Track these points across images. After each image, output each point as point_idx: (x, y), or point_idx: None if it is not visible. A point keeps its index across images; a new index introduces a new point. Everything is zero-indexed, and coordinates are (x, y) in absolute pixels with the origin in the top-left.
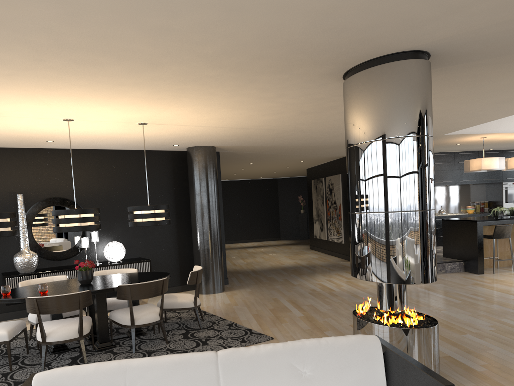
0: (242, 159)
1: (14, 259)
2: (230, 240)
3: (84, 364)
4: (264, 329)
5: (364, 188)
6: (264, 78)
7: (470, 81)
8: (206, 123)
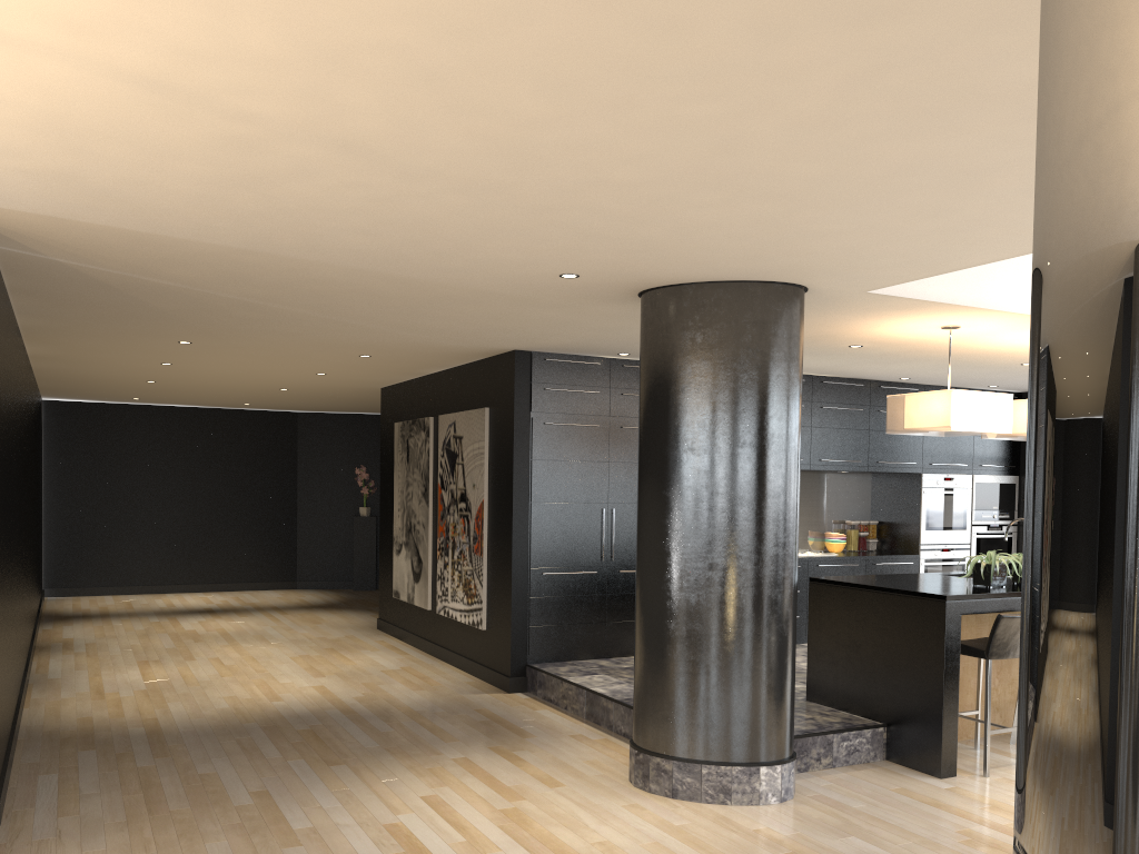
0: (139, 316)
1: None
2: (138, 585)
3: None
4: None
5: None
6: None
7: None
8: None
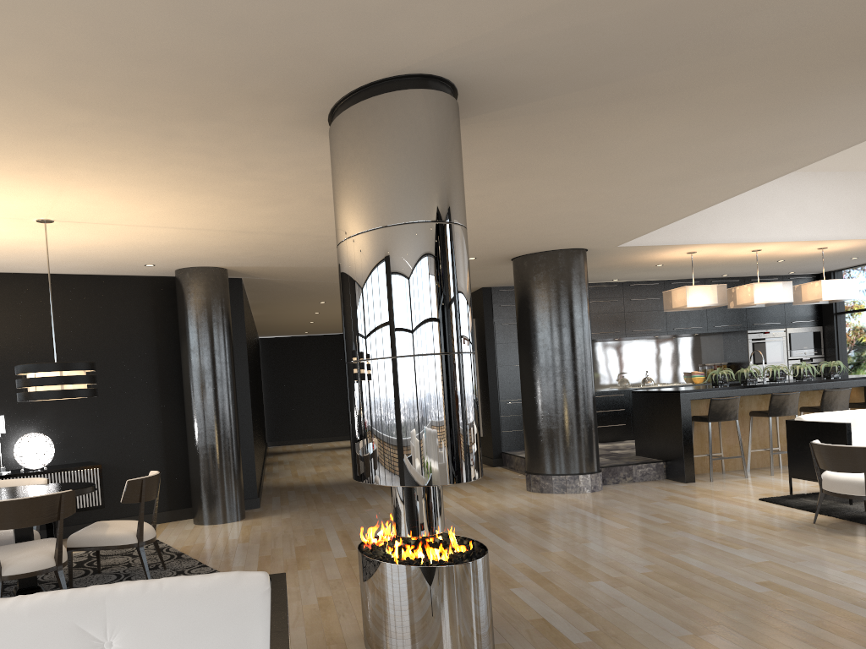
0: (299, 294)
1: None
2: (315, 438)
3: None
4: None
5: (353, 318)
6: (187, 128)
7: (573, 139)
8: (165, 221)
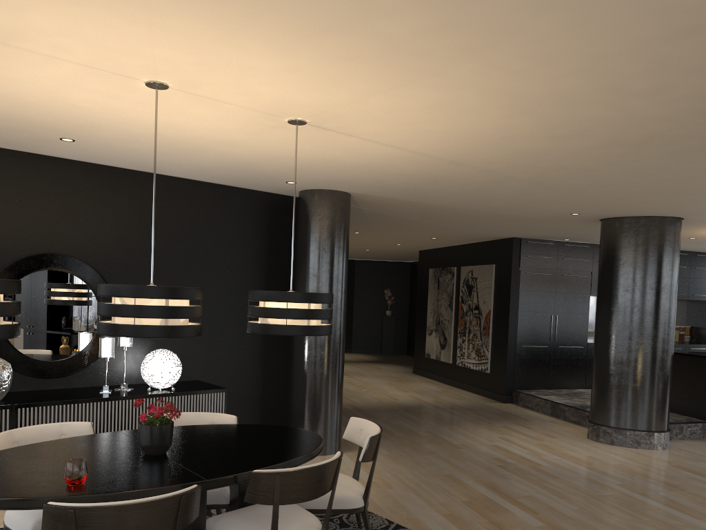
0: (355, 224)
1: None
2: None
3: None
4: None
5: None
6: None
7: None
8: (412, 140)
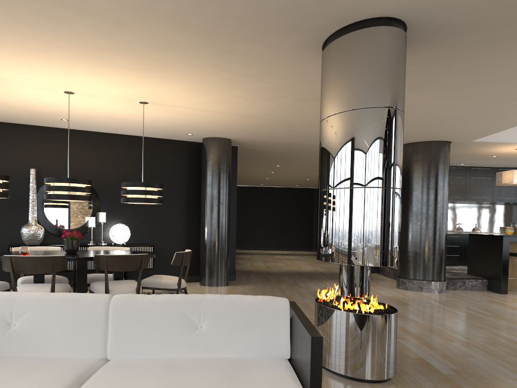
0: (266, 159)
1: (21, 230)
2: (261, 247)
3: None
4: None
5: (329, 163)
6: (240, 48)
7: (468, 65)
8: (207, 106)
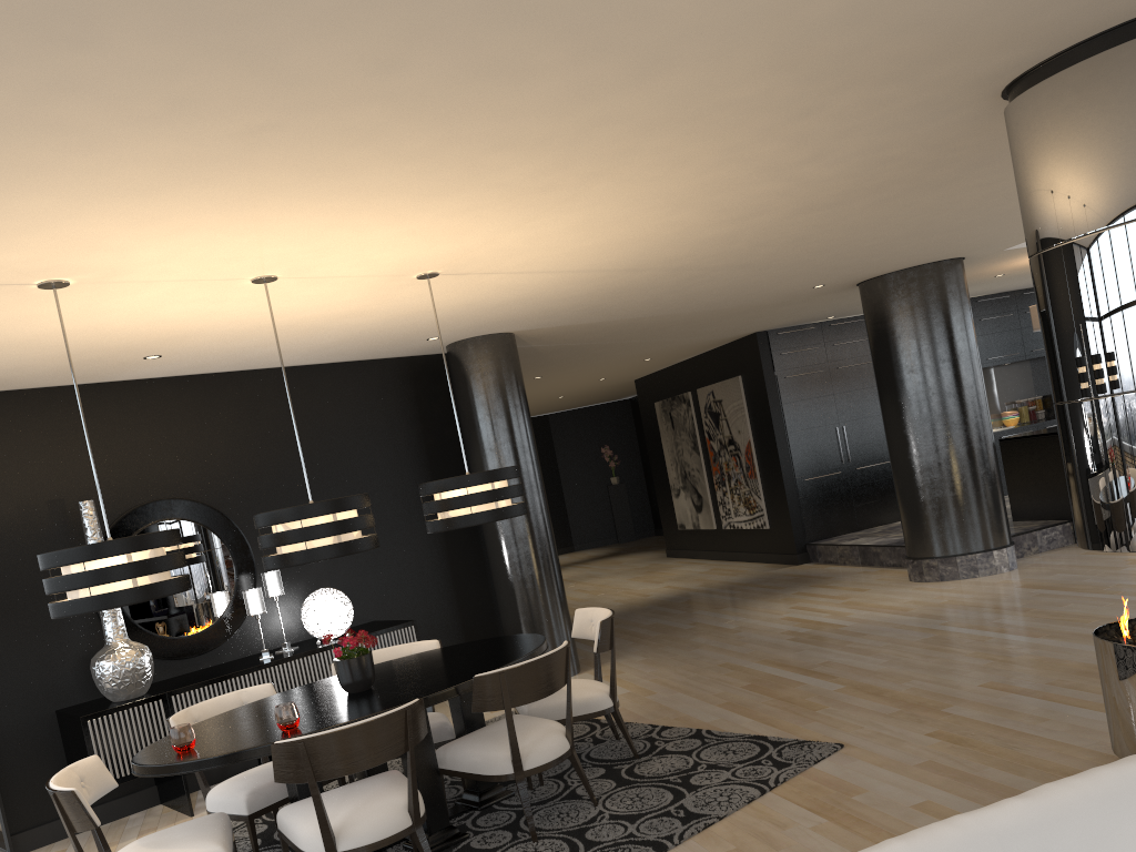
0: (532, 367)
1: (95, 669)
2: None
3: (867, 851)
4: (790, 730)
5: None
6: (845, 99)
7: None
8: (569, 261)
